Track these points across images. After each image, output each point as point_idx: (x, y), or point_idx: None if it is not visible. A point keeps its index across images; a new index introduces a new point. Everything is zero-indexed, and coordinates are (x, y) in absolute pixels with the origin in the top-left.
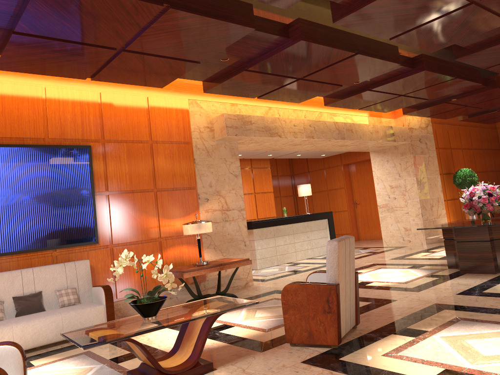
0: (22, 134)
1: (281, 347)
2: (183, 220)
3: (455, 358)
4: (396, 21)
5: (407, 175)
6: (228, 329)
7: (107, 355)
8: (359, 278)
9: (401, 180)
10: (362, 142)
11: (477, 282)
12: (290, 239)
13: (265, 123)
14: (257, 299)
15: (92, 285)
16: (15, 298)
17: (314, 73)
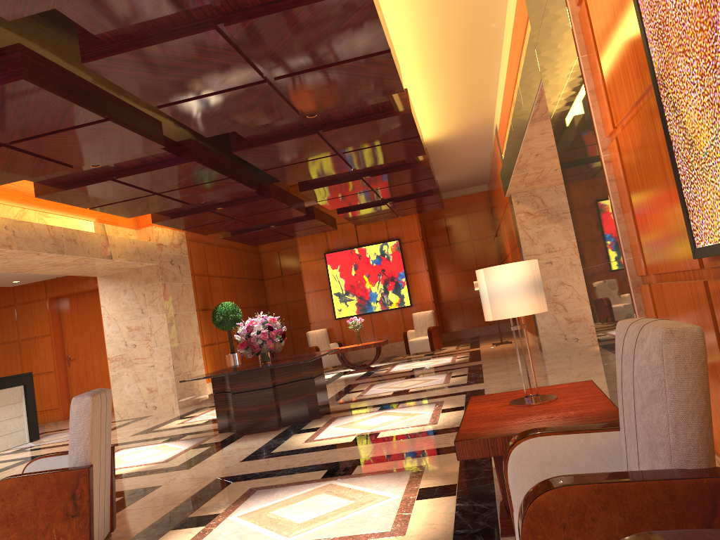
0: None
1: None
2: None
3: (266, 536)
4: (172, 83)
5: (154, 310)
6: None
7: None
8: None
9: (145, 318)
10: (90, 260)
11: (261, 442)
12: None
13: None
14: None
15: None
16: None
17: (31, 139)
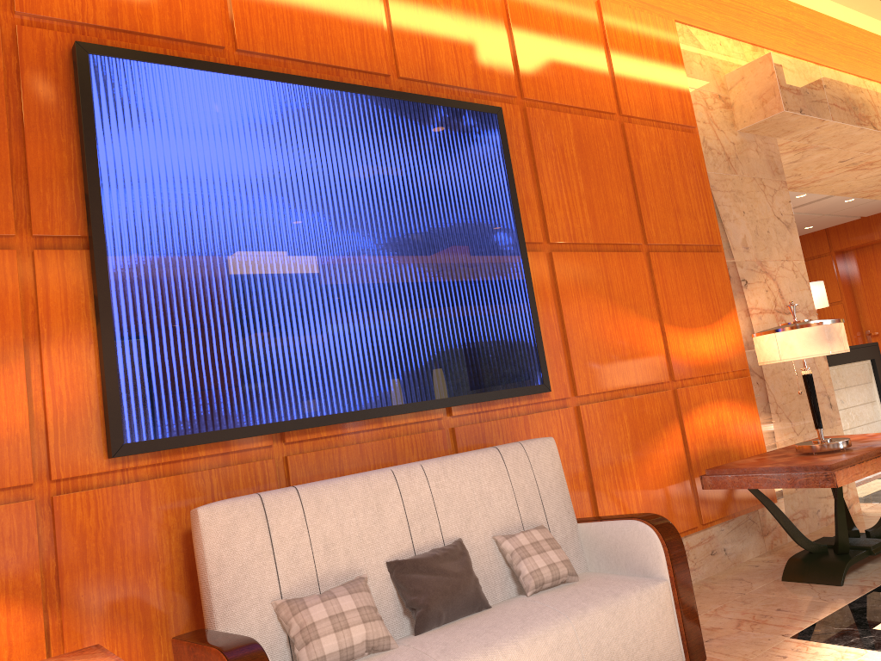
0: (334, 55)
1: None
2: (711, 335)
3: None
4: None
5: None
6: None
7: None
8: None
9: None
10: None
11: None
12: None
13: (844, 90)
14: None
15: (575, 519)
16: (397, 567)
17: None
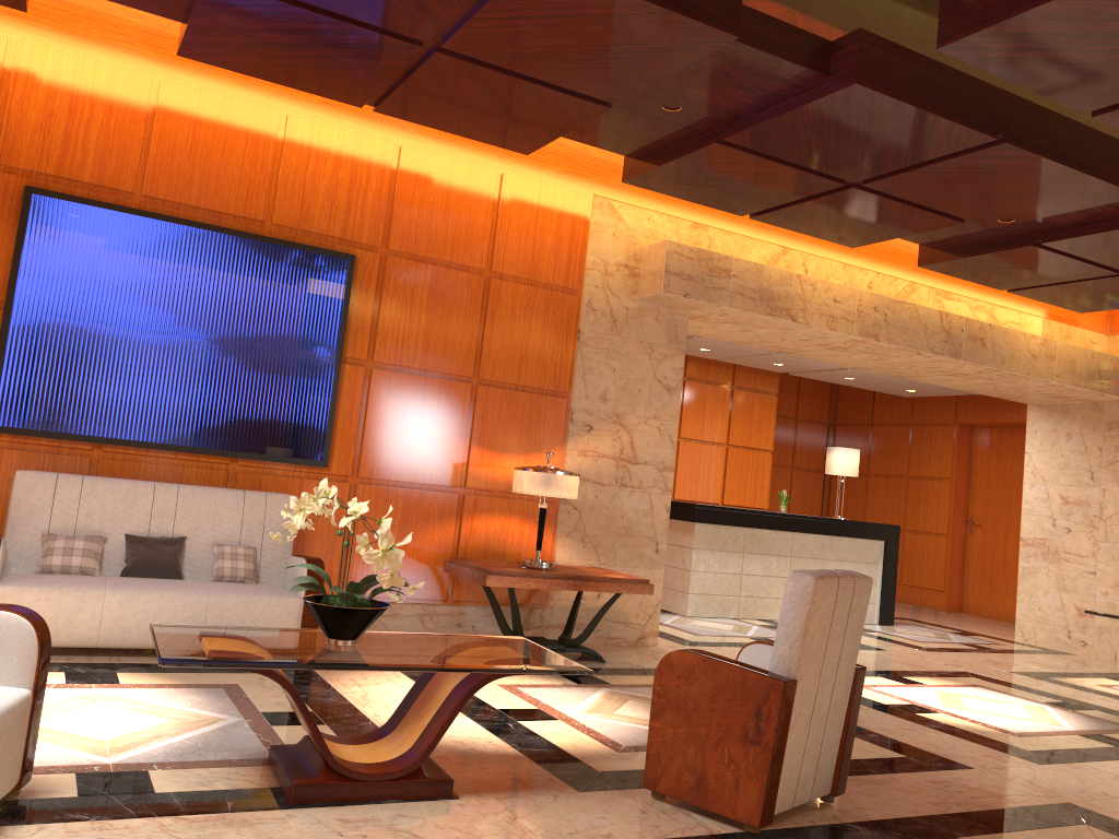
0: (220, 204)
1: (629, 793)
2: (523, 462)
3: None
4: (1110, 66)
5: (1113, 479)
6: (540, 723)
7: (265, 703)
8: (909, 693)
9: (1094, 489)
10: (1004, 374)
11: None
12: (781, 567)
13: (763, 281)
14: (645, 677)
15: (291, 552)
16: (130, 538)
17: (889, 176)
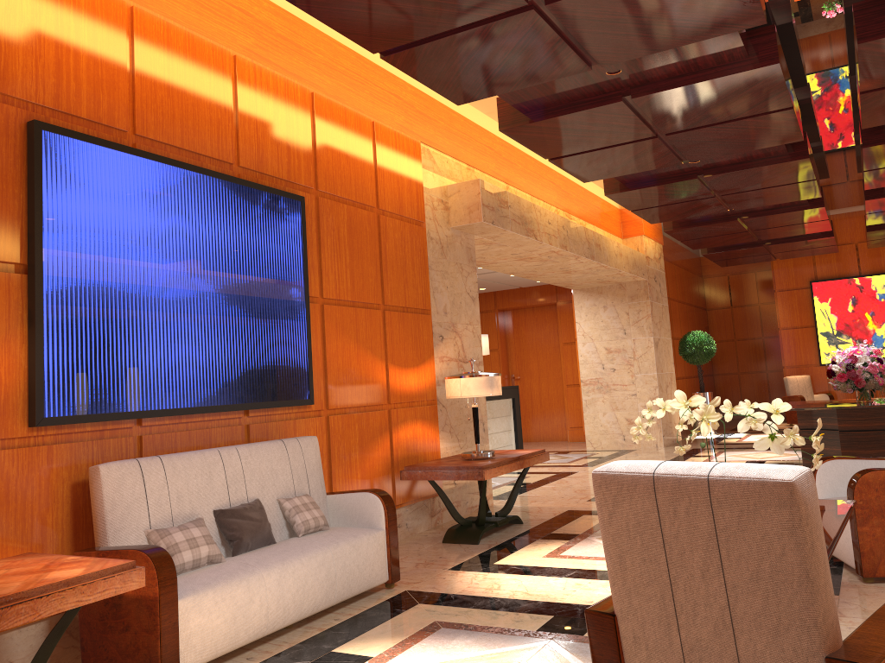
0: (199, 145)
1: (851, 586)
2: (417, 373)
3: None
4: None
5: (638, 332)
6: None
7: (510, 624)
8: None
9: (627, 340)
10: (603, 268)
11: None
12: None
13: (521, 210)
14: (574, 524)
15: (325, 492)
16: (221, 513)
17: (691, 130)
